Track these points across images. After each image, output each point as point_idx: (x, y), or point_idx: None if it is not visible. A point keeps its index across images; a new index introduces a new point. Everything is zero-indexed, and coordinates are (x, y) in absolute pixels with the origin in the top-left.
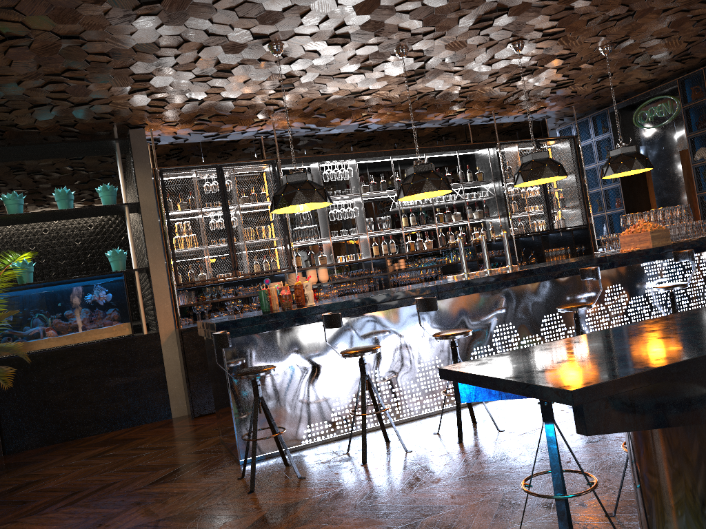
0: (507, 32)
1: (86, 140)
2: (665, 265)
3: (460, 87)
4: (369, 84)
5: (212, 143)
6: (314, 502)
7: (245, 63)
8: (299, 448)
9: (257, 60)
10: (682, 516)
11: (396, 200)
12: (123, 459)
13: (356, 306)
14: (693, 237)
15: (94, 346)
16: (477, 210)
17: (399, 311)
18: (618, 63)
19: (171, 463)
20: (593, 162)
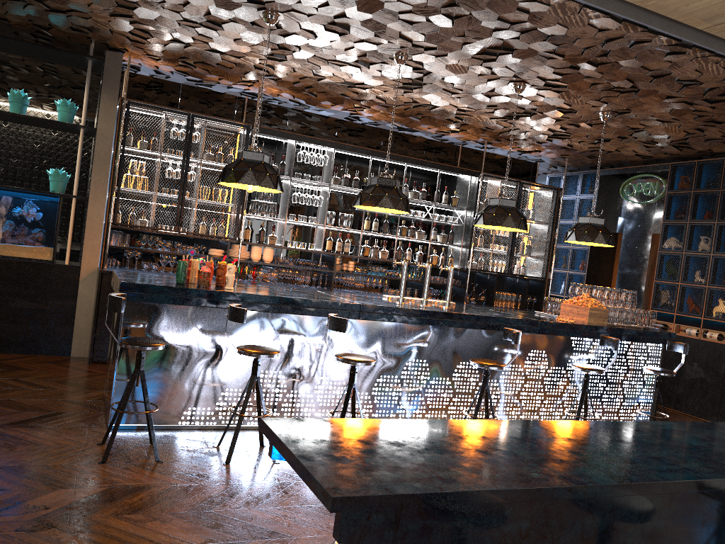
0: (510, 71)
1: (57, 48)
2: (594, 344)
3: (456, 108)
4: (364, 79)
5: (194, 89)
6: (157, 492)
7: (238, 21)
8: (174, 428)
9: (249, 23)
10: None
11: None
12: None
13: (273, 303)
14: (630, 324)
15: (8, 262)
16: (442, 234)
17: (316, 319)
18: (617, 131)
19: (42, 407)
20: (571, 219)
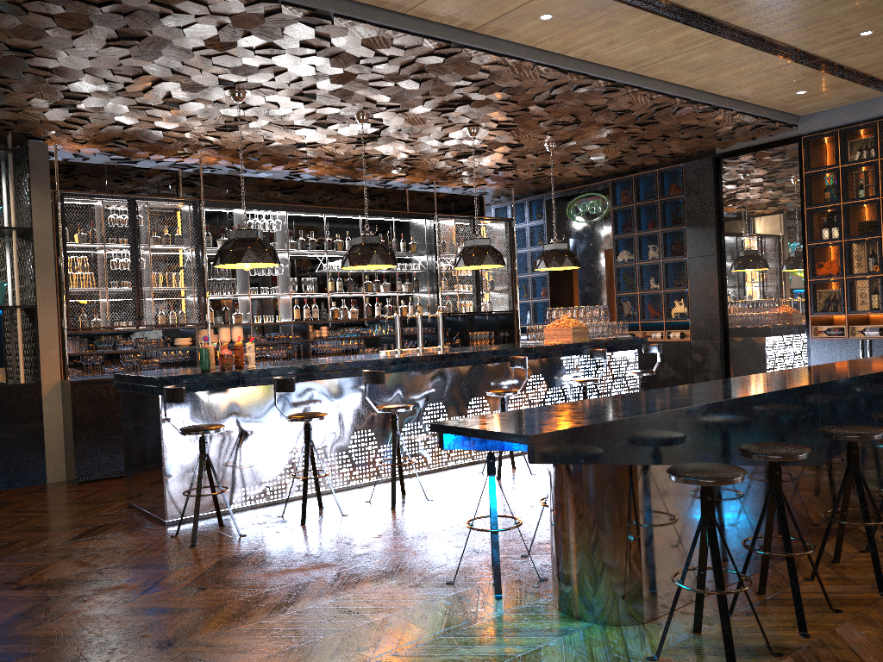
0: (466, 118)
1: None
2: (582, 360)
3: (408, 155)
4: (318, 139)
5: (120, 168)
6: (265, 552)
7: (197, 100)
8: (228, 512)
9: (213, 101)
10: (579, 531)
11: (322, 261)
12: (10, 520)
13: (300, 372)
14: (607, 336)
15: None
16: (407, 283)
17: (339, 382)
18: (560, 158)
19: (79, 524)
20: (525, 247)
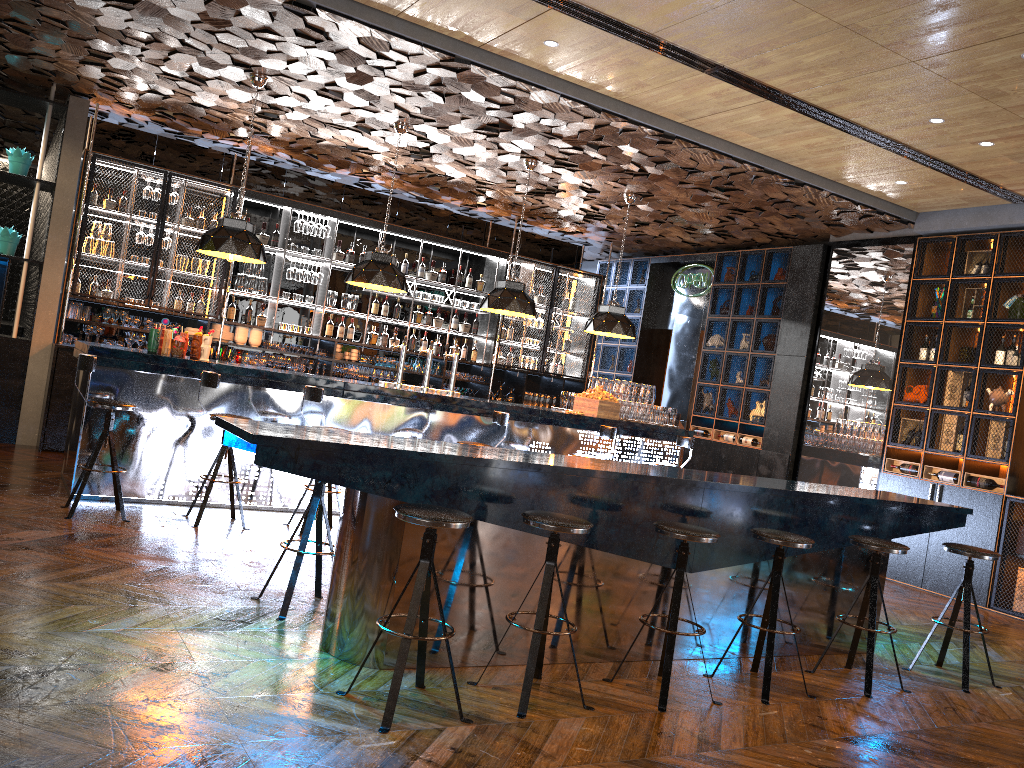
0: (517, 148)
1: (13, 90)
2: (604, 439)
3: (475, 180)
4: (367, 144)
5: (172, 142)
6: (125, 537)
7: (223, 79)
8: (141, 501)
9: (236, 82)
10: (343, 560)
11: None
12: None
13: (250, 376)
14: (646, 420)
15: None
16: (464, 322)
17: (297, 396)
18: (651, 215)
19: None
20: None
